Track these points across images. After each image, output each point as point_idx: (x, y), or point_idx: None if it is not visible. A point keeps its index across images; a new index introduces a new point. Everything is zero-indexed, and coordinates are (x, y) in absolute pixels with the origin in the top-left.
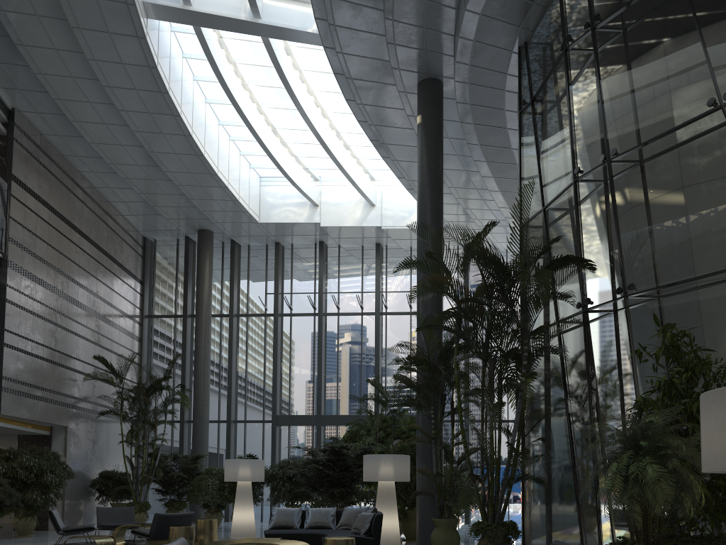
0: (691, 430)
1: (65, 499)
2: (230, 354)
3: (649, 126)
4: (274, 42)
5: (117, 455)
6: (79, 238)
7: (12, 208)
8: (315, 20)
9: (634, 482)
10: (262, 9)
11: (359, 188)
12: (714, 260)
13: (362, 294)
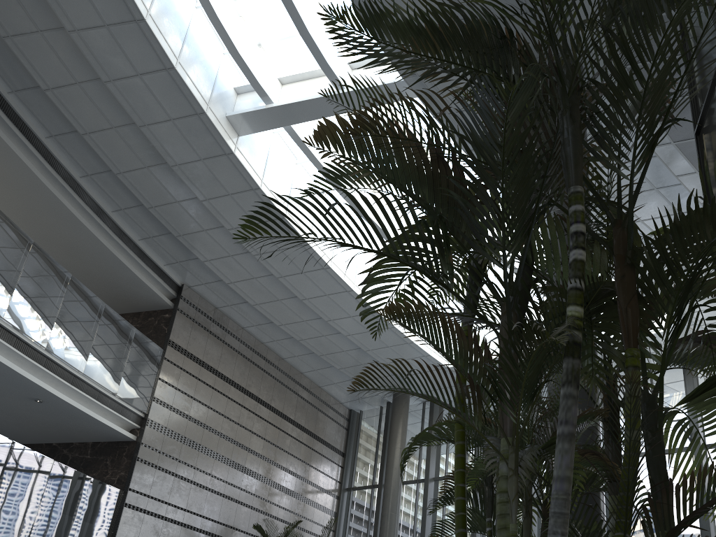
0: None
1: None
2: (423, 524)
3: None
4: None
5: None
6: (255, 404)
7: (163, 371)
8: None
9: None
10: (350, 82)
11: None
12: None
13: None
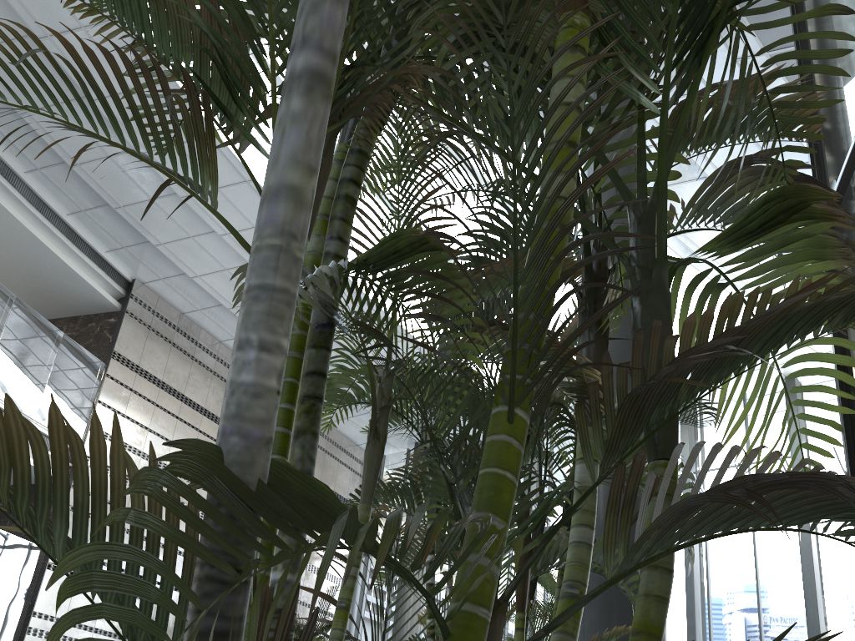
0: None
1: None
2: None
3: None
4: None
5: None
6: None
7: (105, 391)
8: None
9: None
10: None
11: None
12: None
13: None
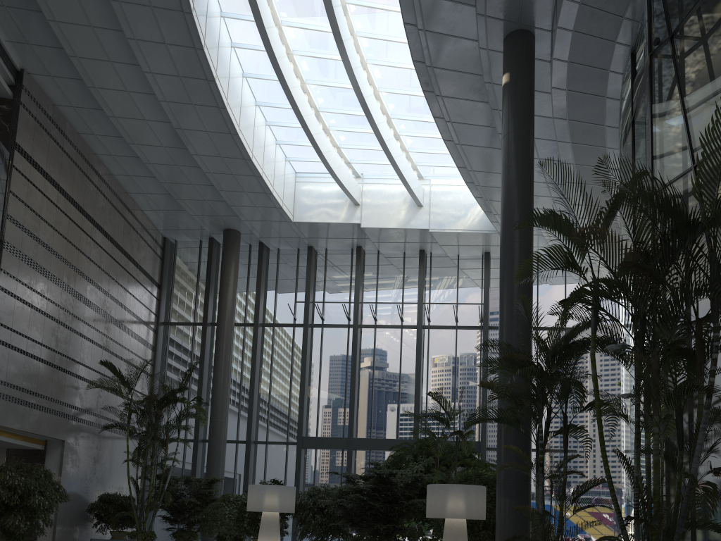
0: None
1: (57, 526)
2: (253, 367)
3: None
4: None
5: (121, 476)
6: (92, 227)
7: (13, 182)
8: None
9: None
10: None
11: (408, 184)
12: None
13: (403, 305)
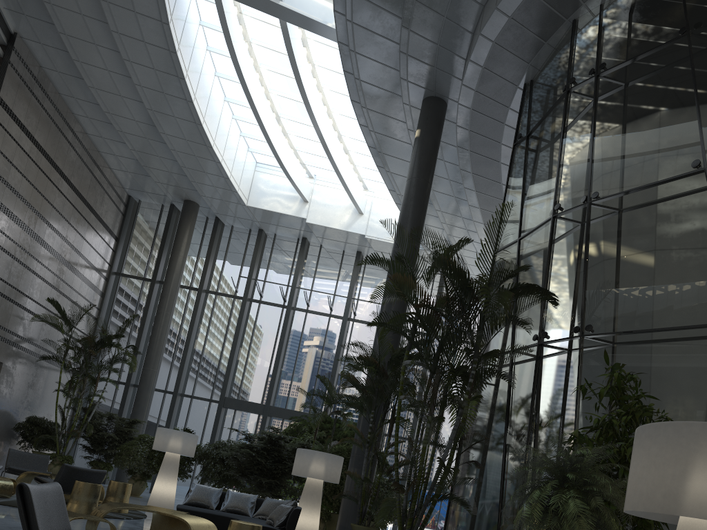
0: (621, 474)
1: None
2: (191, 327)
3: (633, 176)
4: (291, 29)
5: (51, 404)
6: (59, 178)
7: None
8: (334, 12)
9: (554, 515)
10: None
11: (351, 193)
12: (672, 315)
13: (334, 296)
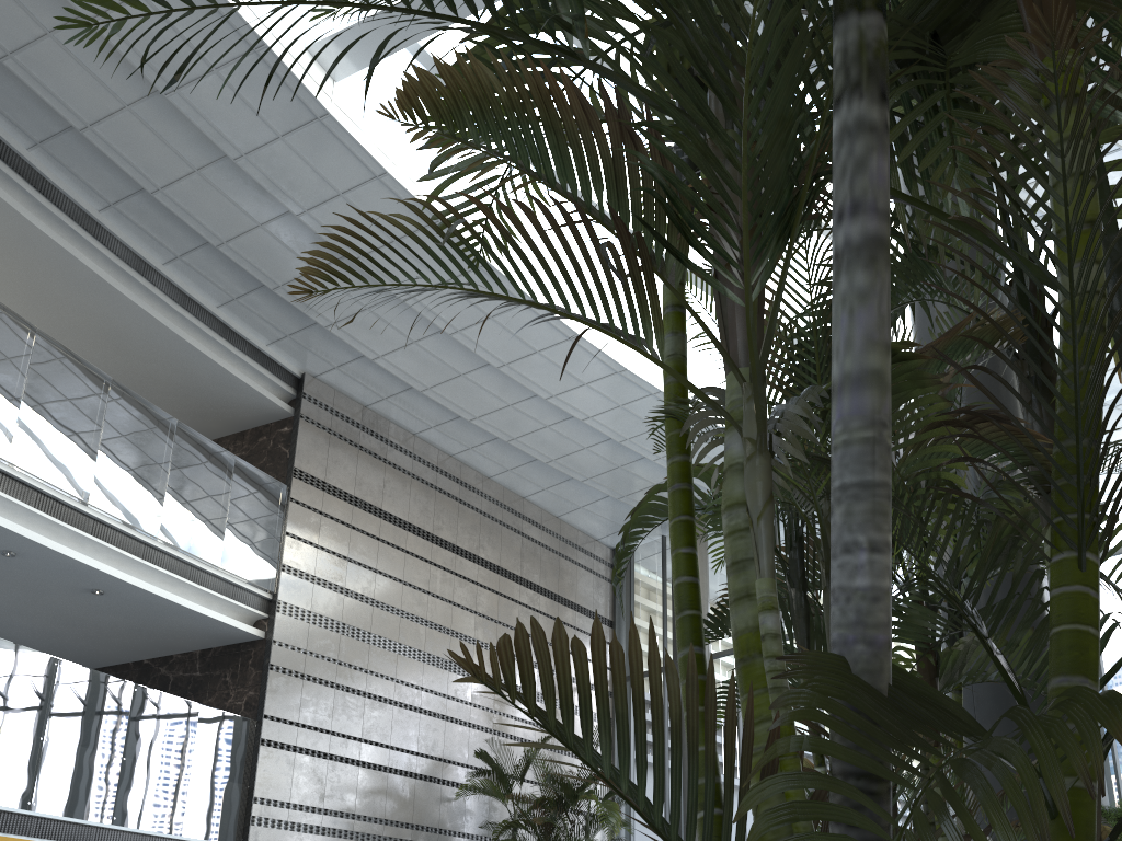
0: None
1: None
2: None
3: None
4: None
5: None
6: (453, 557)
7: (292, 520)
8: None
9: None
10: None
11: None
12: None
13: None
